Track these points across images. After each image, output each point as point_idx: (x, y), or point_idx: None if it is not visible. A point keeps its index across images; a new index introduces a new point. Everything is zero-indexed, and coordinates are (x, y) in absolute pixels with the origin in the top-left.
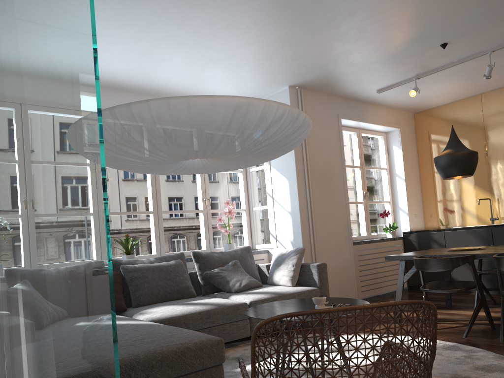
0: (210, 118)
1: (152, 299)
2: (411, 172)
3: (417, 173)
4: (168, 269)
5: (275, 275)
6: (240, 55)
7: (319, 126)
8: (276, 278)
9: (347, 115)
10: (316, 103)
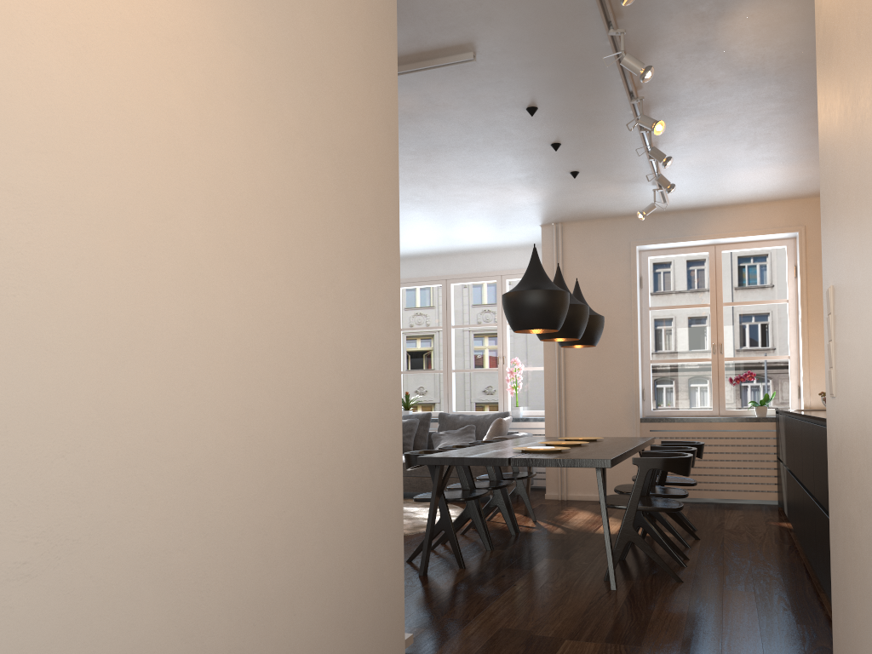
0: None
1: None
2: None
3: None
4: None
5: None
6: (429, 226)
7: (591, 265)
8: None
9: (650, 239)
10: (589, 235)
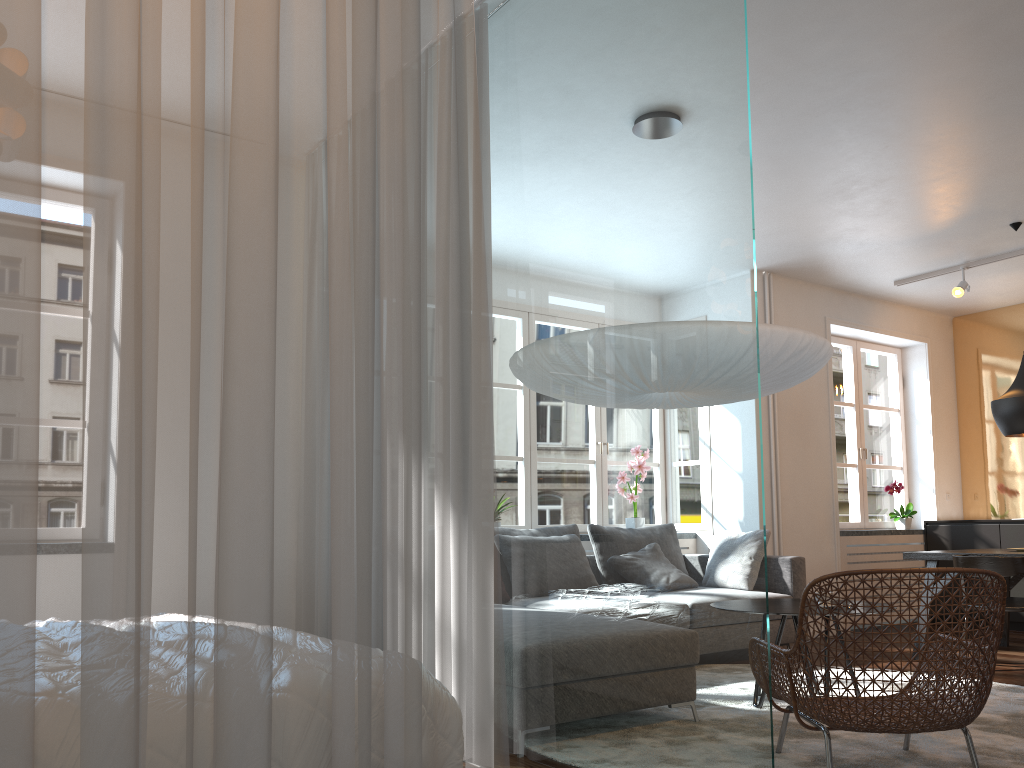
0: None
1: None
2: (943, 419)
3: (953, 422)
4: None
5: None
6: None
7: None
8: None
9: (840, 319)
10: (792, 298)
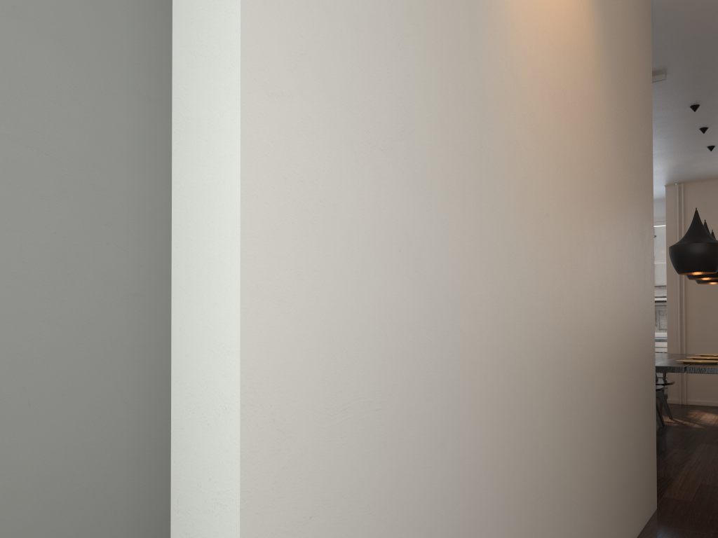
0: None
1: None
2: None
3: None
4: None
5: None
6: None
7: (710, 216)
8: None
9: None
10: (708, 192)
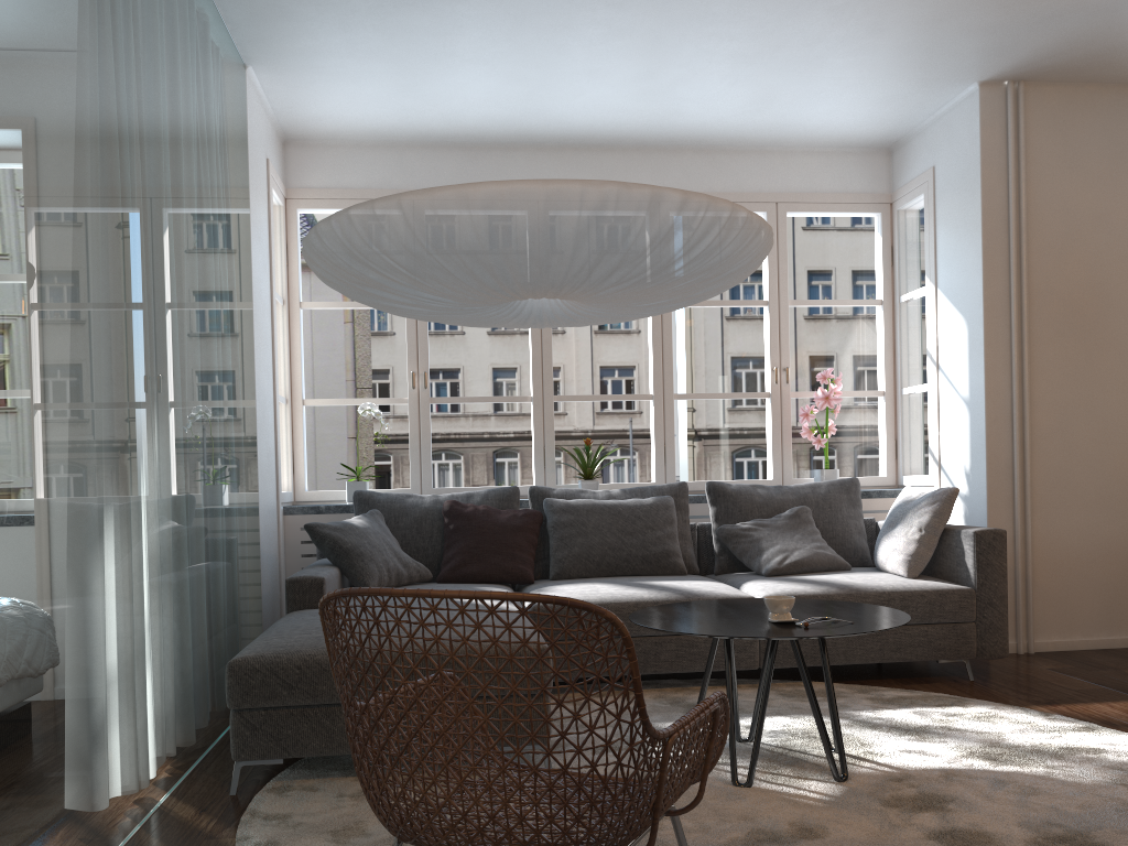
0: (447, 230)
1: (588, 568)
2: None
3: None
4: (633, 514)
5: (881, 548)
6: (798, 38)
7: (1076, 177)
8: (881, 556)
9: None
10: (1072, 115)
